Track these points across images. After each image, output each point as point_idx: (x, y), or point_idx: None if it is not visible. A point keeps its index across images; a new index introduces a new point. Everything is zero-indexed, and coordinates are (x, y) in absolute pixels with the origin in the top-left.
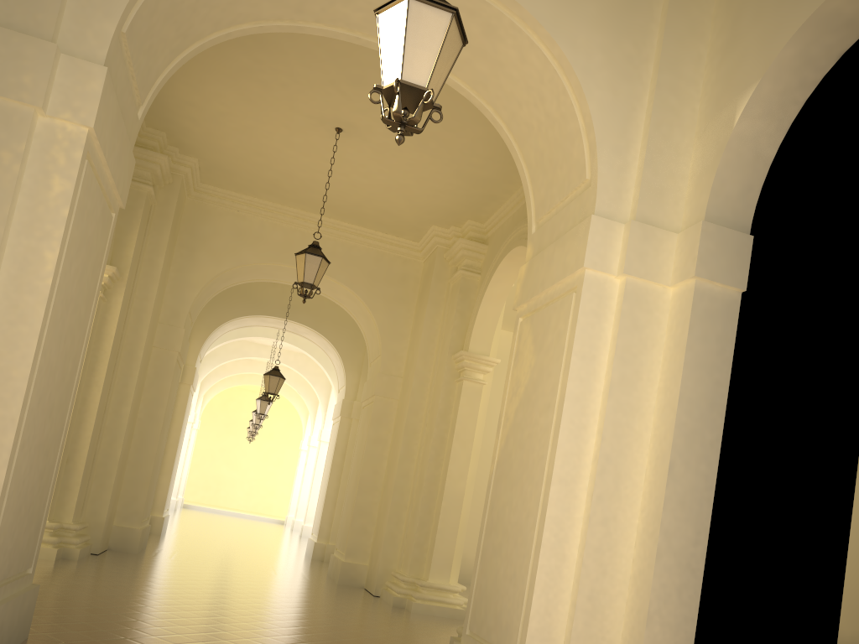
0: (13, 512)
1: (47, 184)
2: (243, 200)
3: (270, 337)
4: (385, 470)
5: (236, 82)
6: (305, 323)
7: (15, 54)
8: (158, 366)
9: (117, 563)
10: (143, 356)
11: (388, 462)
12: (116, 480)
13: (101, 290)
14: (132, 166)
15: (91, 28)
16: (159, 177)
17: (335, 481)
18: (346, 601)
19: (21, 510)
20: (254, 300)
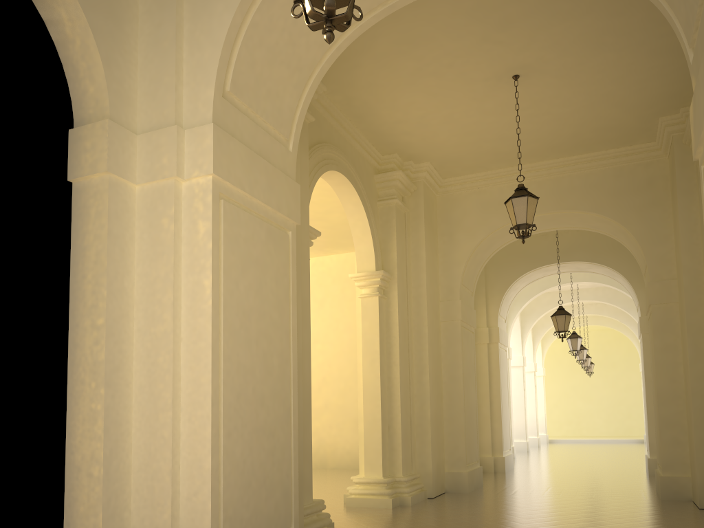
0: (239, 487)
1: (195, 229)
2: (479, 178)
3: (568, 282)
4: (683, 376)
5: (416, 85)
6: (583, 259)
7: (156, 146)
8: (448, 335)
9: (442, 504)
10: (428, 332)
11: (683, 367)
12: (433, 436)
13: (380, 291)
14: (296, 189)
15: (199, 101)
16: (402, 189)
17: (653, 397)
18: (658, 519)
19: (251, 484)
20: (532, 256)
